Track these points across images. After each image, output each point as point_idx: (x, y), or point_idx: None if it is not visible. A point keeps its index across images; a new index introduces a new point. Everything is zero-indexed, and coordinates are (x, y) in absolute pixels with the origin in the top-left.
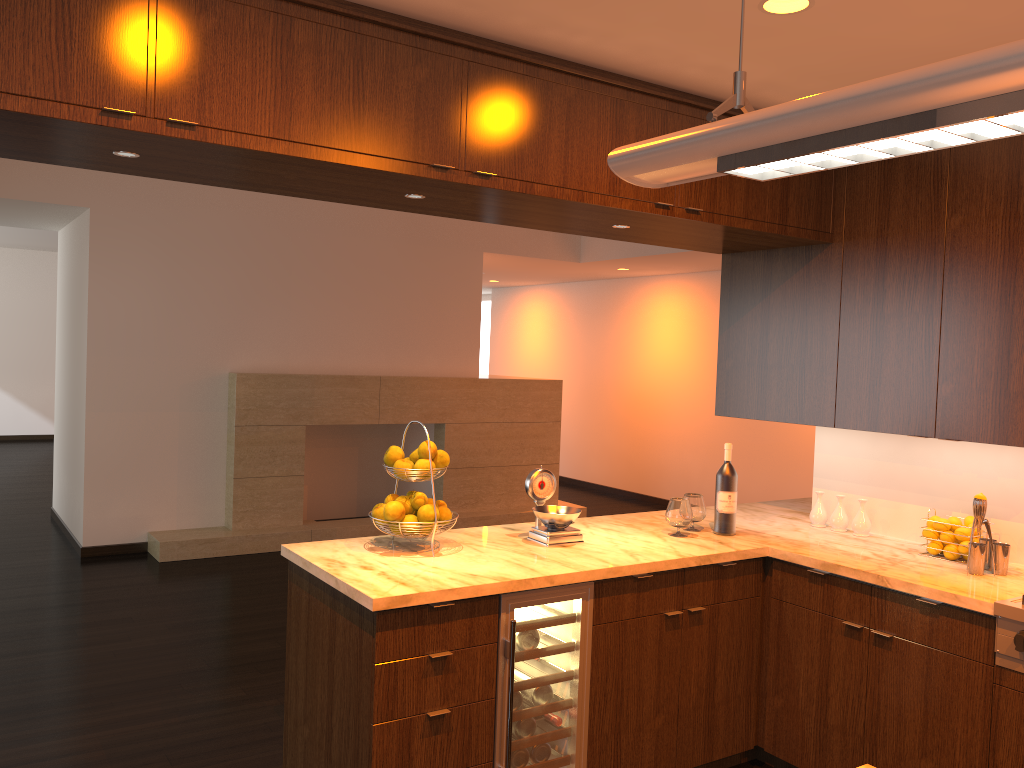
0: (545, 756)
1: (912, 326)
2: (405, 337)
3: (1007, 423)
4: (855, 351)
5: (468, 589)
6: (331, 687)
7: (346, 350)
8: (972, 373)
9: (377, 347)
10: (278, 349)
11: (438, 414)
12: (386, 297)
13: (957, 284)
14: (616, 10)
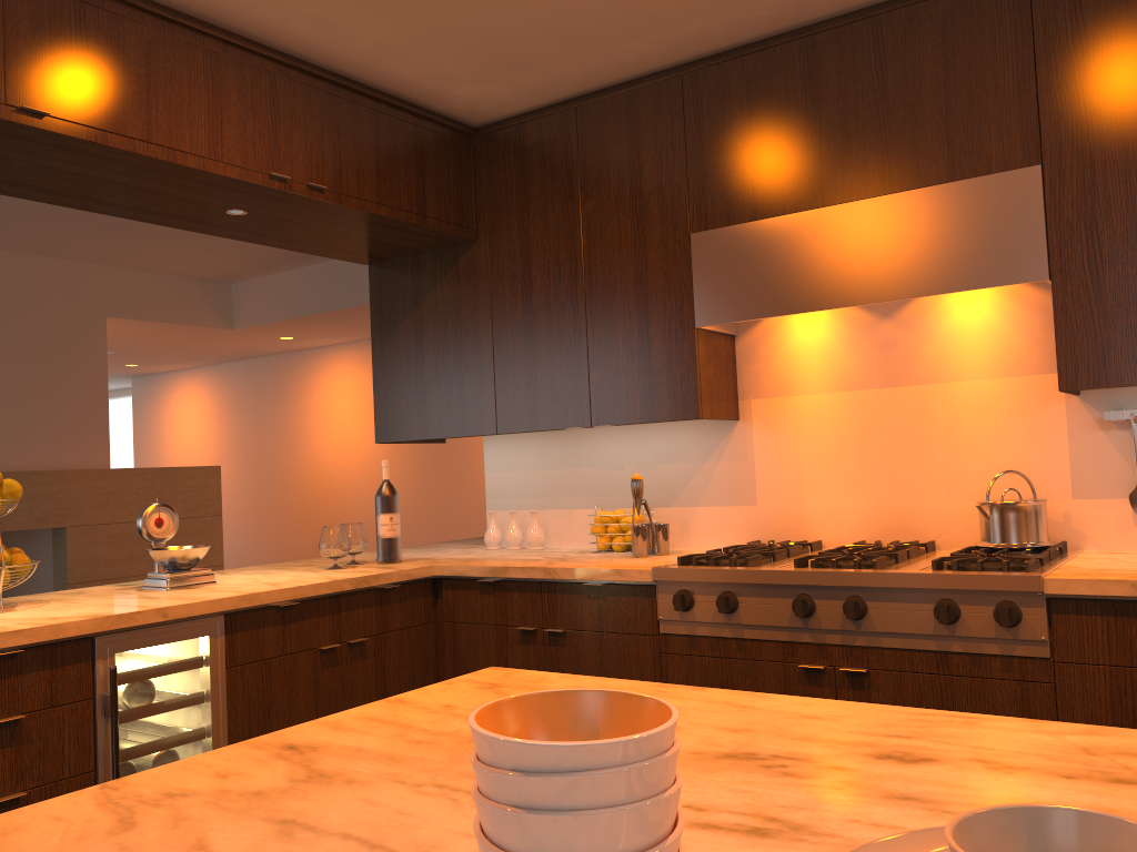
0: None
1: (560, 316)
2: (3, 423)
3: (653, 399)
4: (510, 350)
5: (44, 630)
6: None
7: None
8: (618, 355)
9: None
10: None
11: (56, 516)
12: None
13: (596, 268)
14: None
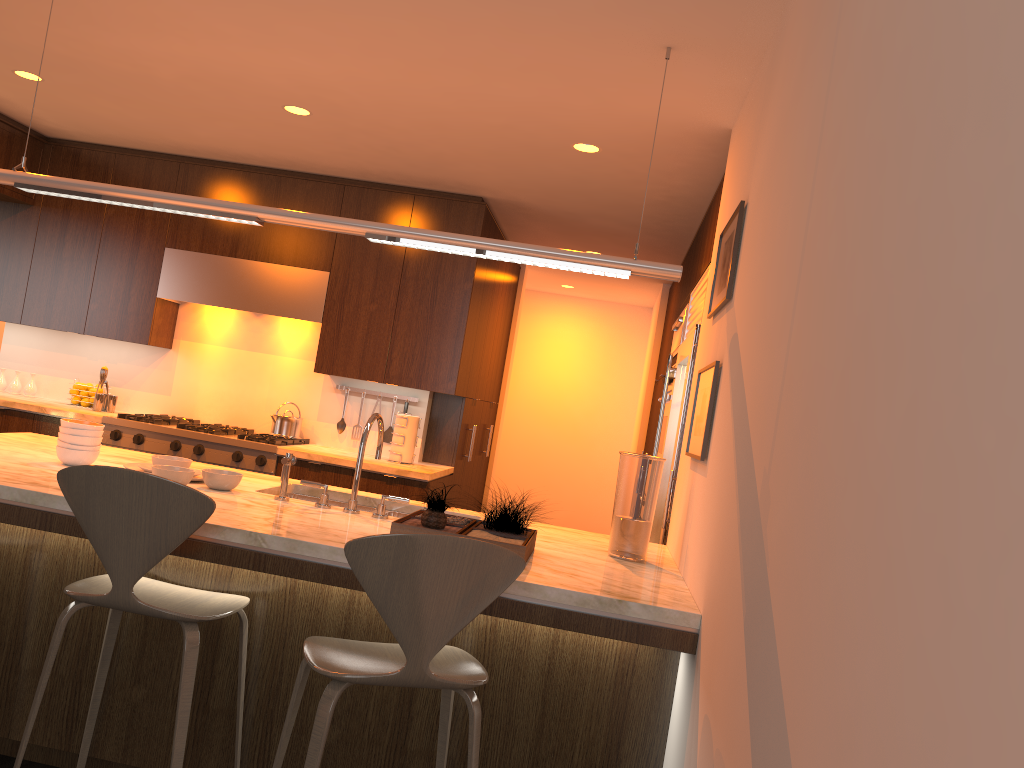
0: None
1: (79, 267)
2: None
3: (124, 328)
4: (41, 277)
5: None
6: None
7: None
8: (109, 299)
9: None
10: None
11: None
12: None
13: (108, 247)
14: None
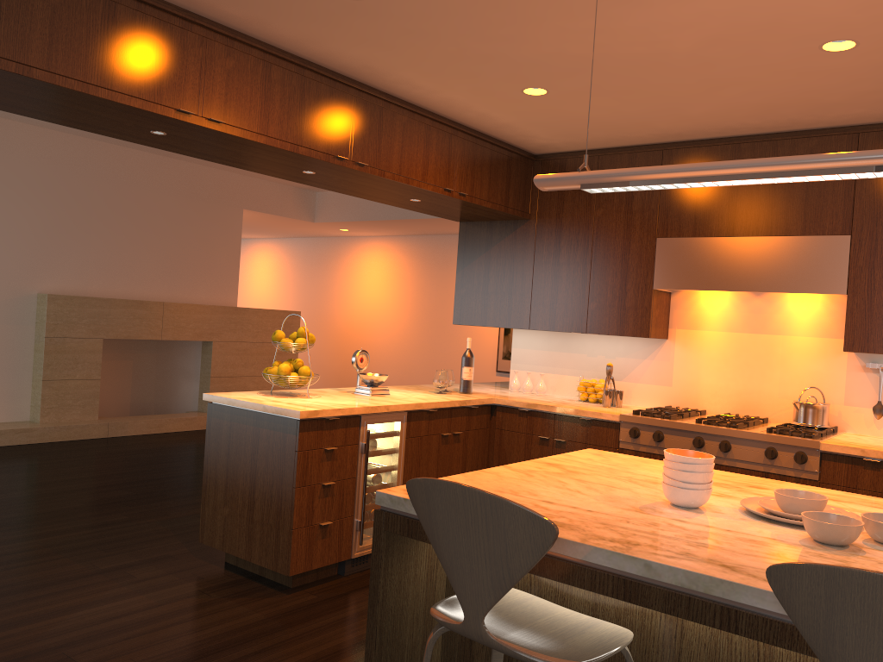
0: None
1: (575, 270)
2: (181, 272)
3: (624, 324)
4: (542, 284)
5: (347, 410)
6: (254, 475)
7: (135, 280)
8: (606, 296)
9: (159, 279)
10: (79, 276)
11: (208, 334)
12: (168, 239)
13: (600, 247)
14: (447, 81)
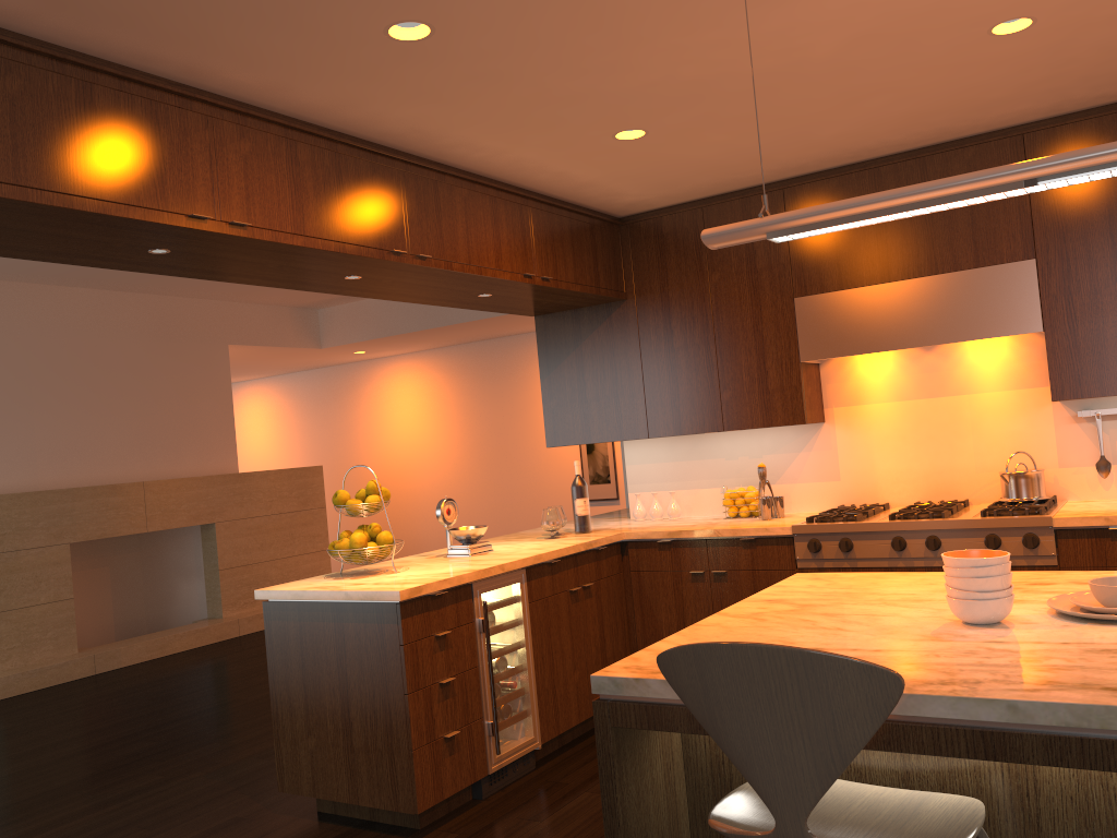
0: (513, 711)
1: (696, 354)
2: (160, 438)
3: (770, 411)
4: (656, 378)
5: (455, 579)
6: (345, 688)
7: (100, 458)
8: (742, 381)
9: (132, 452)
10: (25, 465)
11: (207, 514)
12: (136, 398)
13: (723, 320)
14: (519, 136)
